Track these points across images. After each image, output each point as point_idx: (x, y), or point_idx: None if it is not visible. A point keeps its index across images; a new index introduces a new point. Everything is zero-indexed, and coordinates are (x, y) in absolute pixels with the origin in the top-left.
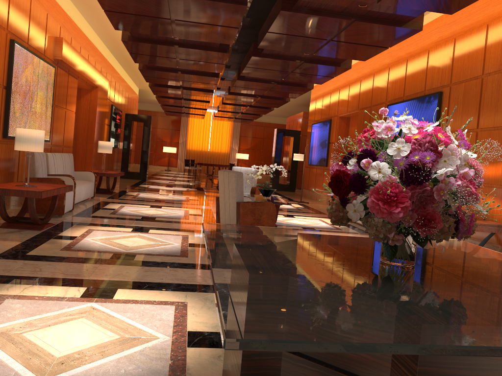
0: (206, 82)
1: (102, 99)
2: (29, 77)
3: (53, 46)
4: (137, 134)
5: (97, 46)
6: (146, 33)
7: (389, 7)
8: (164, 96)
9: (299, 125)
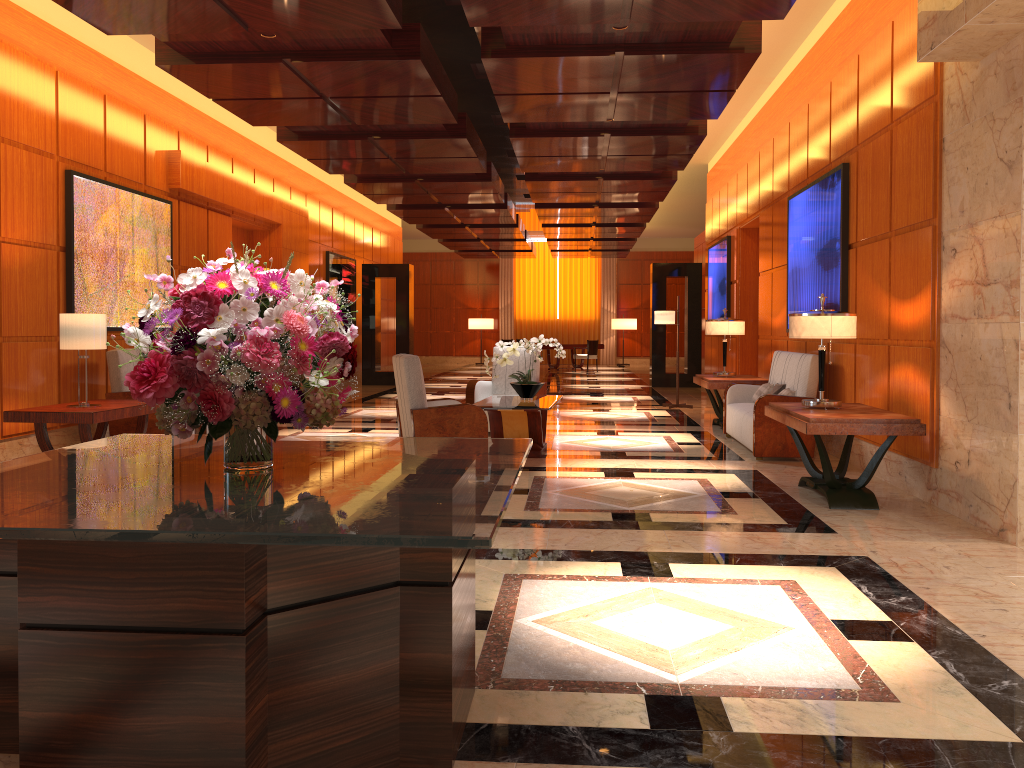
0: (475, 191)
1: (295, 244)
2: (112, 226)
3: (164, 168)
4: (420, 300)
5: (278, 152)
6: (305, 124)
7: (669, 22)
8: (433, 224)
9: None
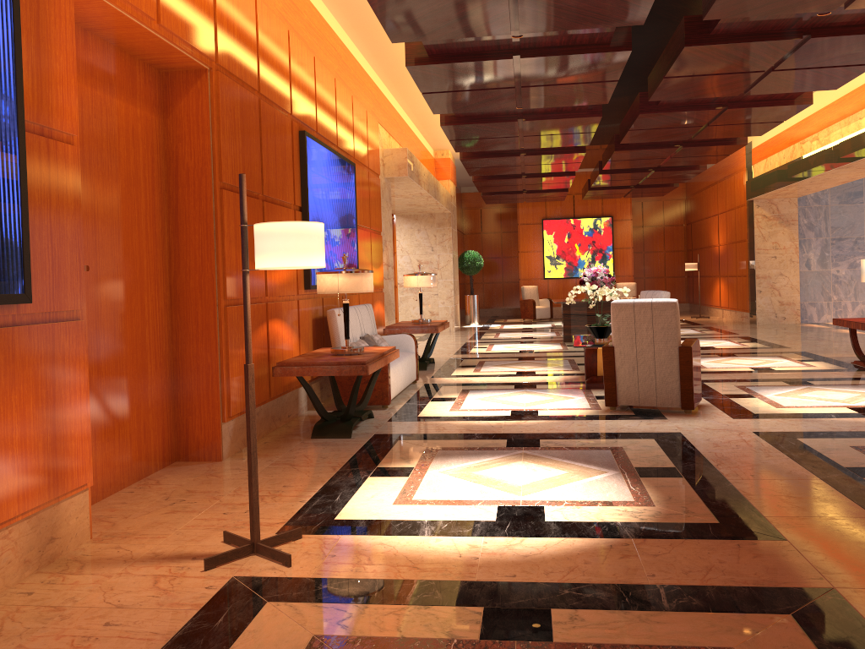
0: None
1: None
2: None
3: None
4: None
5: None
6: (864, 35)
7: (493, 111)
8: None
9: None
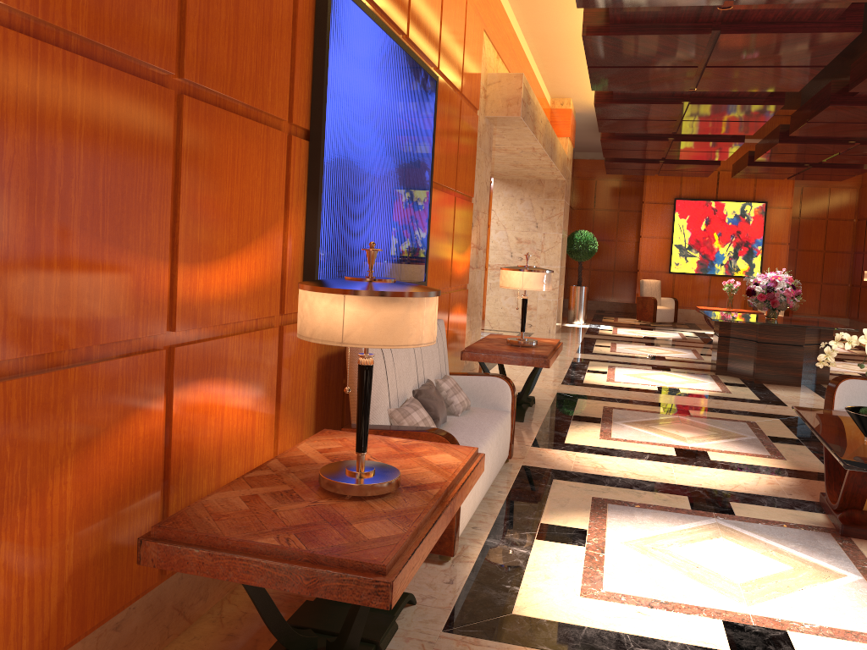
0: None
1: None
2: None
3: None
4: None
5: None
6: None
7: (675, 12)
8: None
9: None
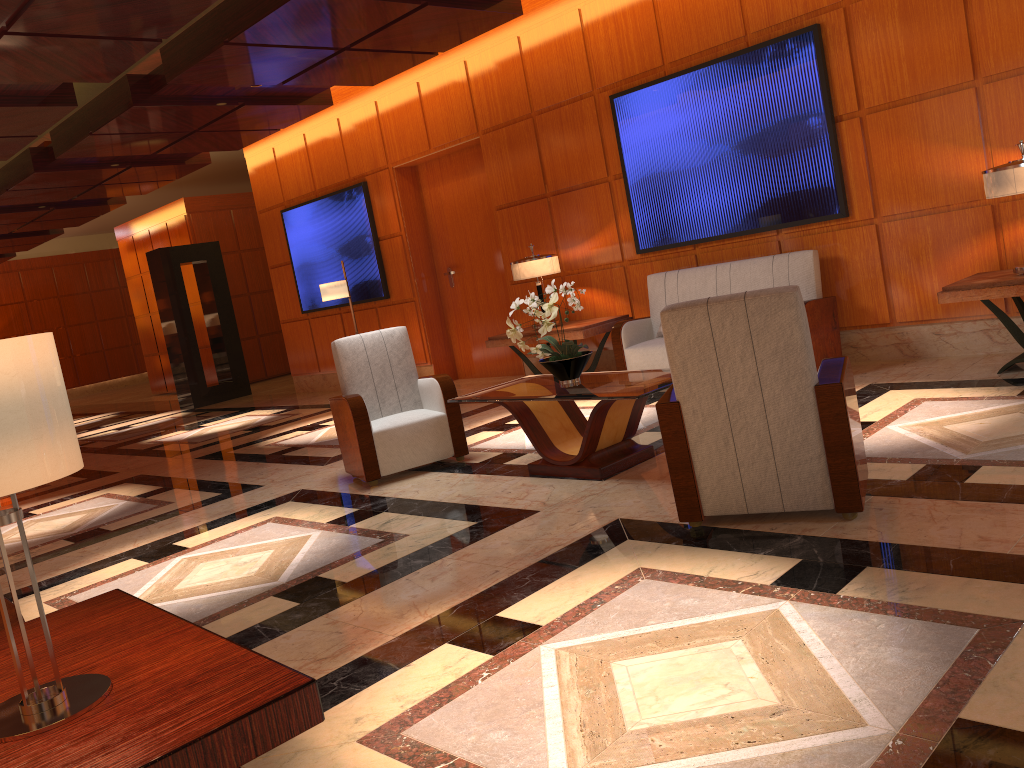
0: (7, 131)
1: None
2: None
3: None
4: None
5: None
6: None
7: None
8: None
9: (181, 233)
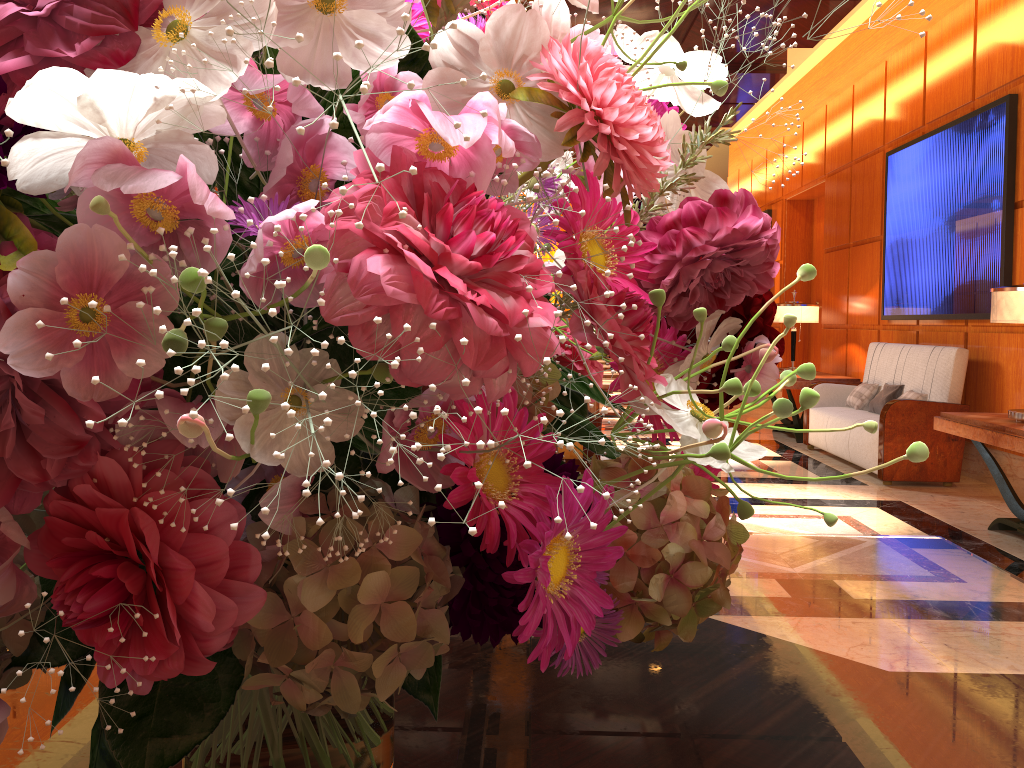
0: None
1: None
2: None
3: None
4: None
5: None
6: None
7: None
8: None
9: None
